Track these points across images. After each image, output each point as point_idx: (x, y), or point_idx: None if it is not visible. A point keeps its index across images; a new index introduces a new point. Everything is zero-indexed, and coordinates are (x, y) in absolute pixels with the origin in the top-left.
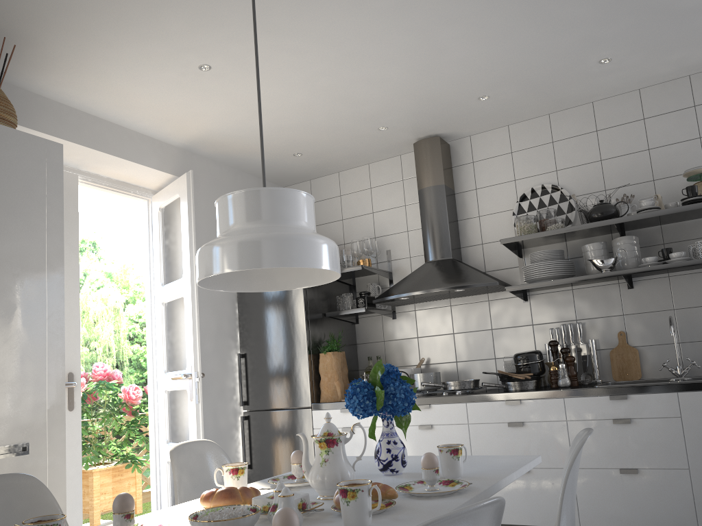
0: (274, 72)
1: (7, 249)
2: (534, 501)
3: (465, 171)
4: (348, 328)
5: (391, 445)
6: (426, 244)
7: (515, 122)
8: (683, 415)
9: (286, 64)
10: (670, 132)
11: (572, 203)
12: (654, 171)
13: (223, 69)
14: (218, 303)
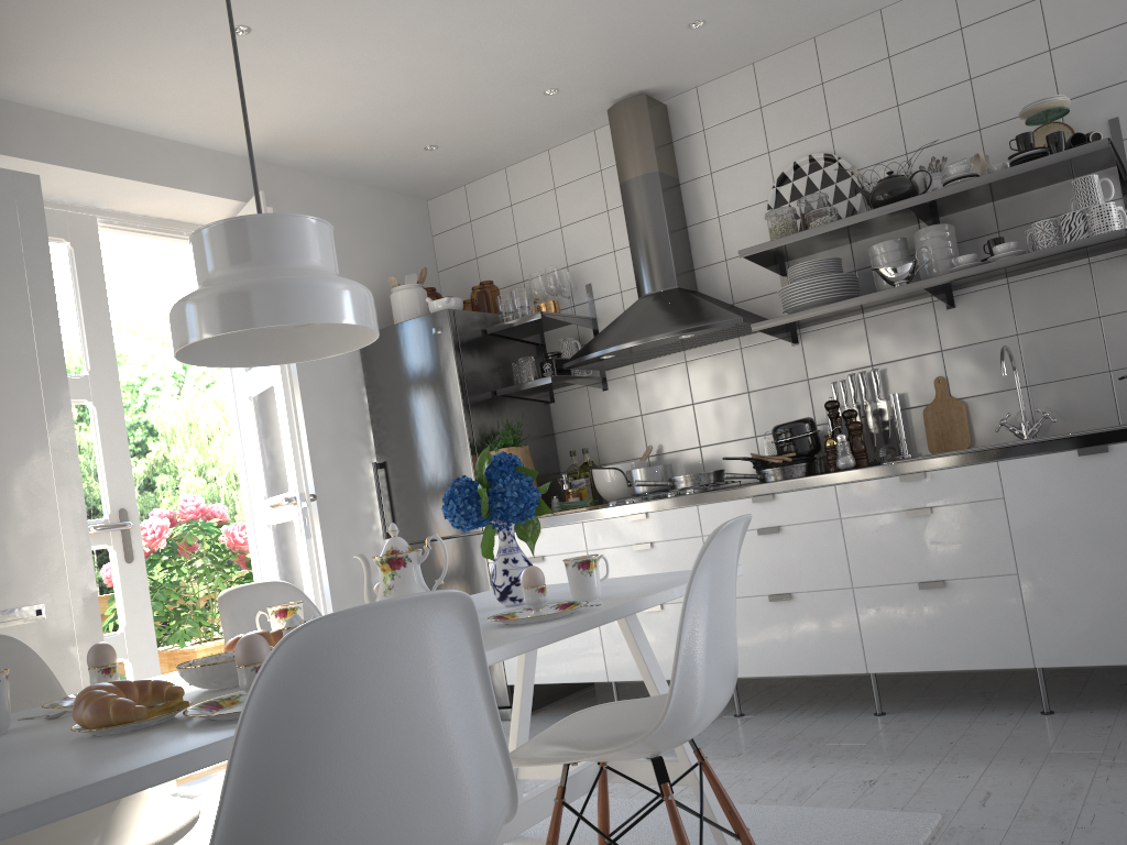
0: (350, 25)
1: None
2: (801, 641)
3: (692, 146)
4: (538, 410)
5: (508, 565)
6: (638, 270)
7: (763, 58)
8: (1007, 495)
9: (365, 10)
10: (1002, 47)
11: (856, 181)
12: (980, 115)
13: (270, 29)
14: (334, 390)
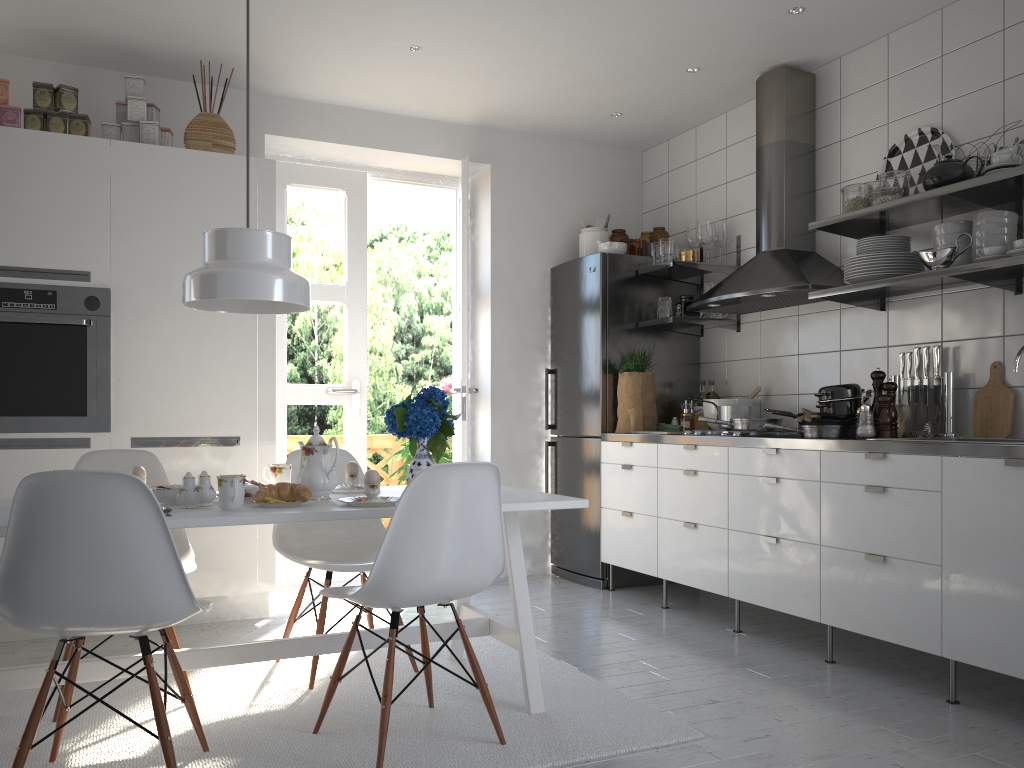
0: (488, 38)
1: None
2: (779, 581)
3: (829, 114)
4: (684, 342)
5: (414, 466)
6: (757, 229)
7: (896, 29)
8: (944, 489)
9: (492, 28)
10: None
11: (953, 157)
12: None
13: (433, 46)
14: (521, 309)
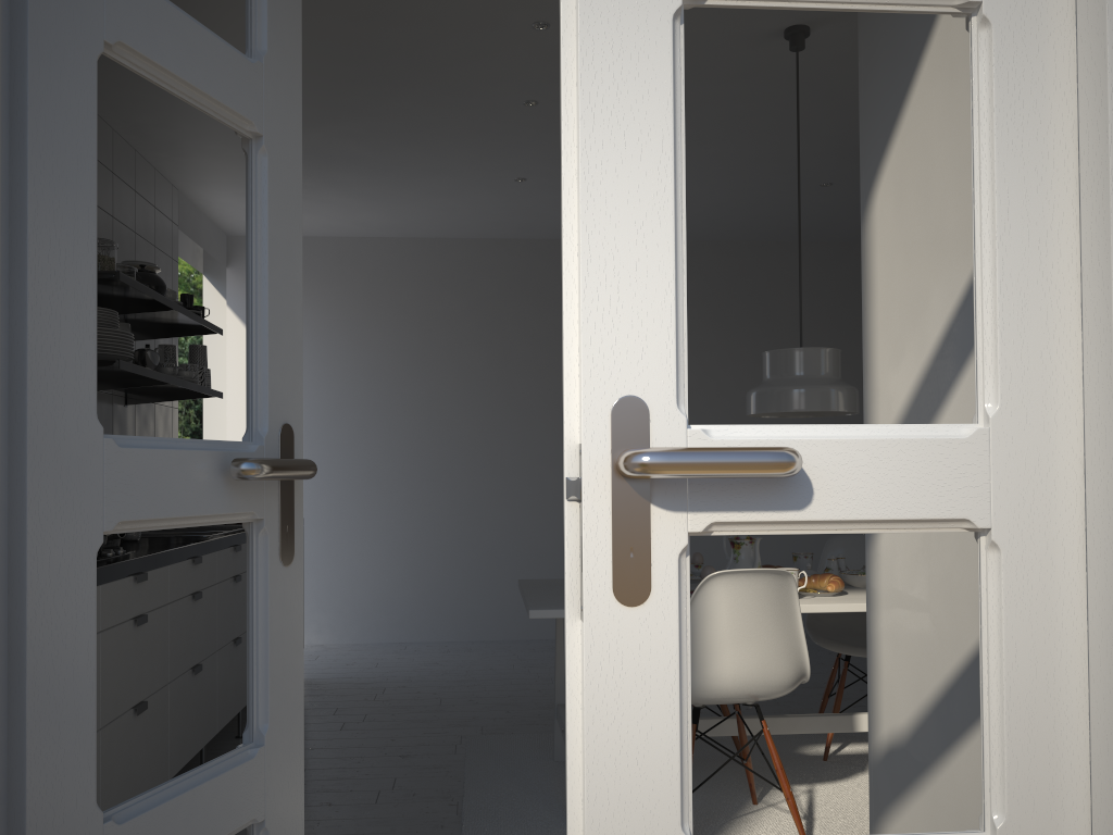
0: None
1: None
2: (199, 714)
3: None
4: None
5: None
6: None
7: None
8: None
9: None
10: (100, 190)
11: None
12: None
13: None
14: None
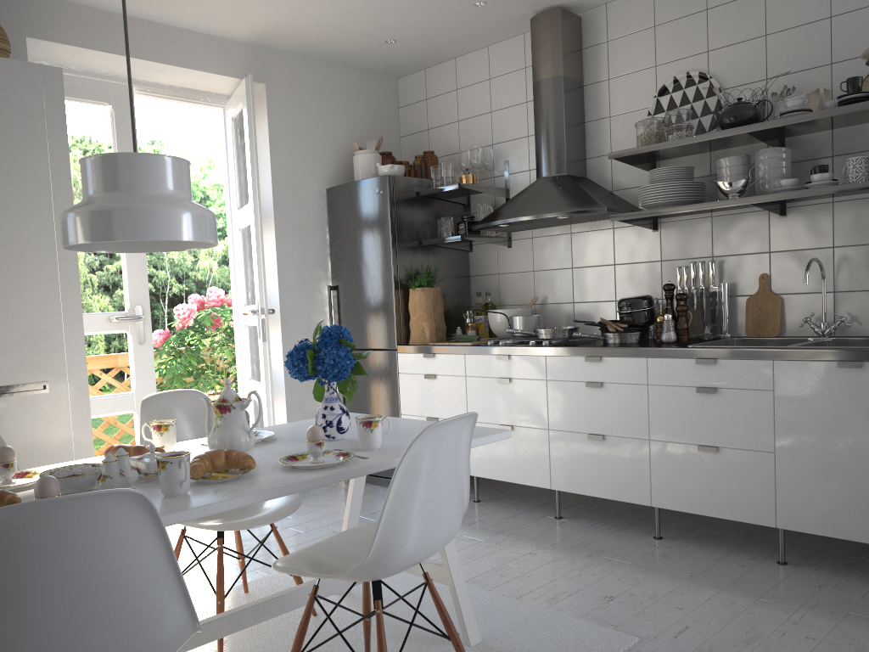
0: None
1: (7, 191)
2: (607, 472)
3: (597, 54)
4: (457, 257)
5: (327, 411)
6: (538, 156)
7: None
8: (776, 388)
9: None
10: None
11: (721, 99)
12: (834, 50)
13: None
14: (302, 229)
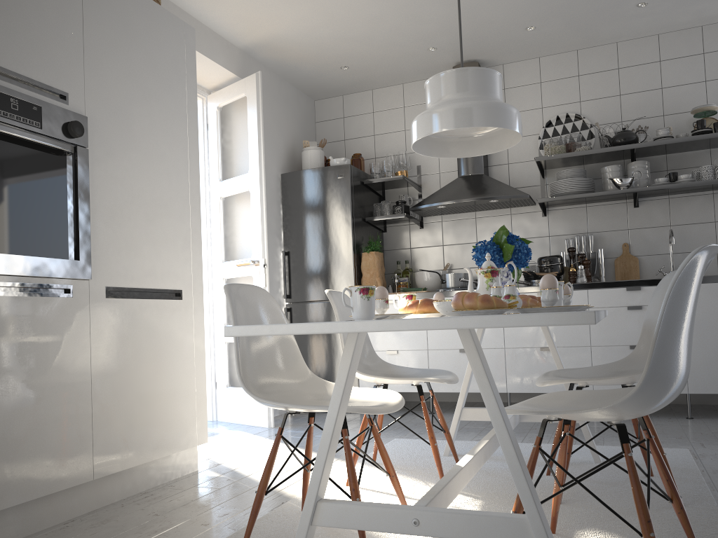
0: None
1: (164, 119)
2: None
3: None
4: (378, 235)
5: None
6: (461, 160)
7: (545, 55)
8: None
9: None
10: (681, 74)
11: (592, 131)
12: (664, 108)
13: None
14: (268, 202)
